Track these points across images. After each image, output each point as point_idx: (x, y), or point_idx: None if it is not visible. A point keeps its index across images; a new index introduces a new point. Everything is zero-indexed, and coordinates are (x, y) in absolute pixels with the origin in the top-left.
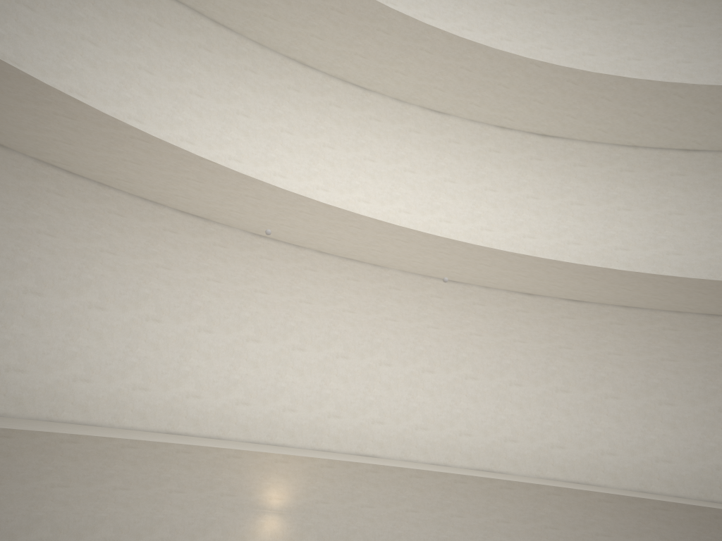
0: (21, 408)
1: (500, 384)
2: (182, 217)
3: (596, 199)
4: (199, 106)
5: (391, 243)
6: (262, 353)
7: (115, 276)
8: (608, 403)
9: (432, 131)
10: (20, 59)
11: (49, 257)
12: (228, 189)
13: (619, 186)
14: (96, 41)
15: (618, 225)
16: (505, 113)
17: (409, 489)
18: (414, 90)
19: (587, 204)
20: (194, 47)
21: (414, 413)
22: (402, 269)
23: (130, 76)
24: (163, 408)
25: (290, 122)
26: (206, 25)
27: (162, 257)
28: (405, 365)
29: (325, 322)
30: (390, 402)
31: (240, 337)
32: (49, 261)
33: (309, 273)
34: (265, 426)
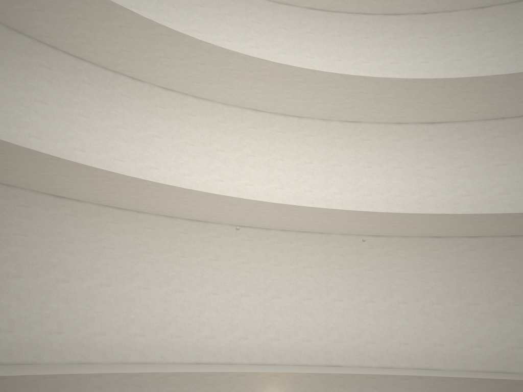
0: (105, 357)
1: (425, 304)
2: (189, 223)
3: (478, 160)
4: (192, 151)
5: (326, 219)
6: (252, 303)
7: (153, 267)
8: (511, 310)
9: (350, 135)
10: (84, 147)
11: (112, 262)
12: (212, 203)
13: (494, 148)
14: (126, 126)
15: (498, 177)
16: (399, 114)
17: (367, 387)
18: (332, 111)
19: (472, 166)
20: (185, 115)
21: (363, 332)
22: (341, 233)
23: (148, 142)
24: (192, 348)
25: (252, 149)
26: (191, 100)
27: (180, 250)
28: (352, 299)
29: (292, 277)
30: (345, 326)
31: (236, 294)
32: (112, 264)
33: (277, 245)
34: (260, 352)
